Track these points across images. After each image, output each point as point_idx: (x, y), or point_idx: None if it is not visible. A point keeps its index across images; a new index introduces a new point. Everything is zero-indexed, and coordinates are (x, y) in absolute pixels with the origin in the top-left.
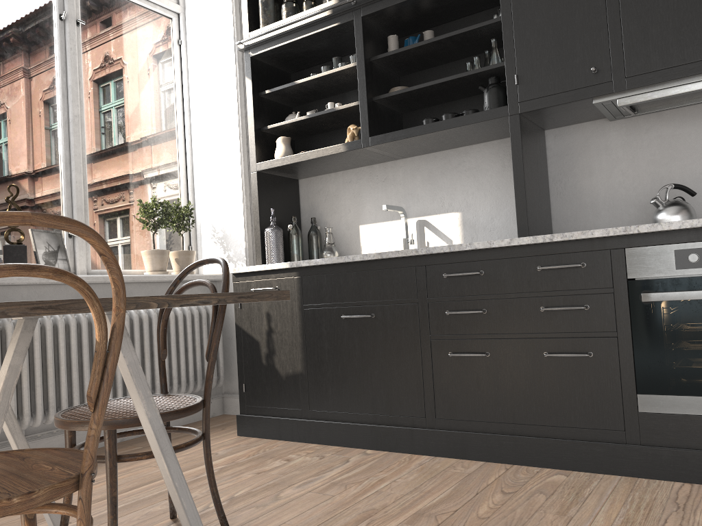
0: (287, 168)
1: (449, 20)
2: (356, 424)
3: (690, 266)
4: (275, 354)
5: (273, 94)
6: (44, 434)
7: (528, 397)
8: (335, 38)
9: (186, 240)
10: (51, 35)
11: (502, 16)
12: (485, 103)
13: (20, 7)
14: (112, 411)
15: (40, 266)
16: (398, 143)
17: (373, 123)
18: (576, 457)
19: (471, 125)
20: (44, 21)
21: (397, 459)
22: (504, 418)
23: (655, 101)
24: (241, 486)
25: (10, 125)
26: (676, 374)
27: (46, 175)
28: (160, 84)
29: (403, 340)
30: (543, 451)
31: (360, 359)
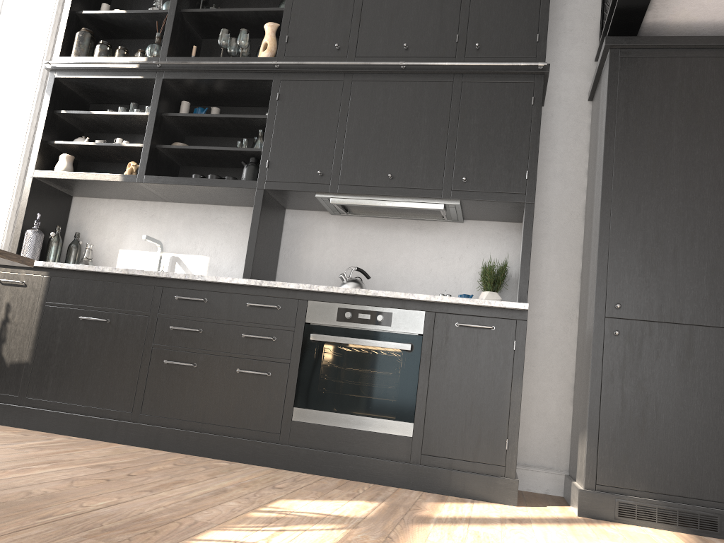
0: (64, 182)
1: (235, 105)
2: (68, 414)
3: (345, 320)
4: (5, 342)
5: (68, 115)
6: None
7: (217, 402)
8: (137, 87)
9: None
10: None
11: (268, 115)
12: (243, 175)
13: None
14: None
15: None
16: (168, 187)
17: (151, 165)
18: (241, 452)
19: (228, 188)
20: None
21: (98, 443)
22: (196, 418)
23: (360, 207)
24: None
25: None
26: (321, 395)
27: None
28: None
29: (129, 345)
30: (219, 445)
31: (87, 357)
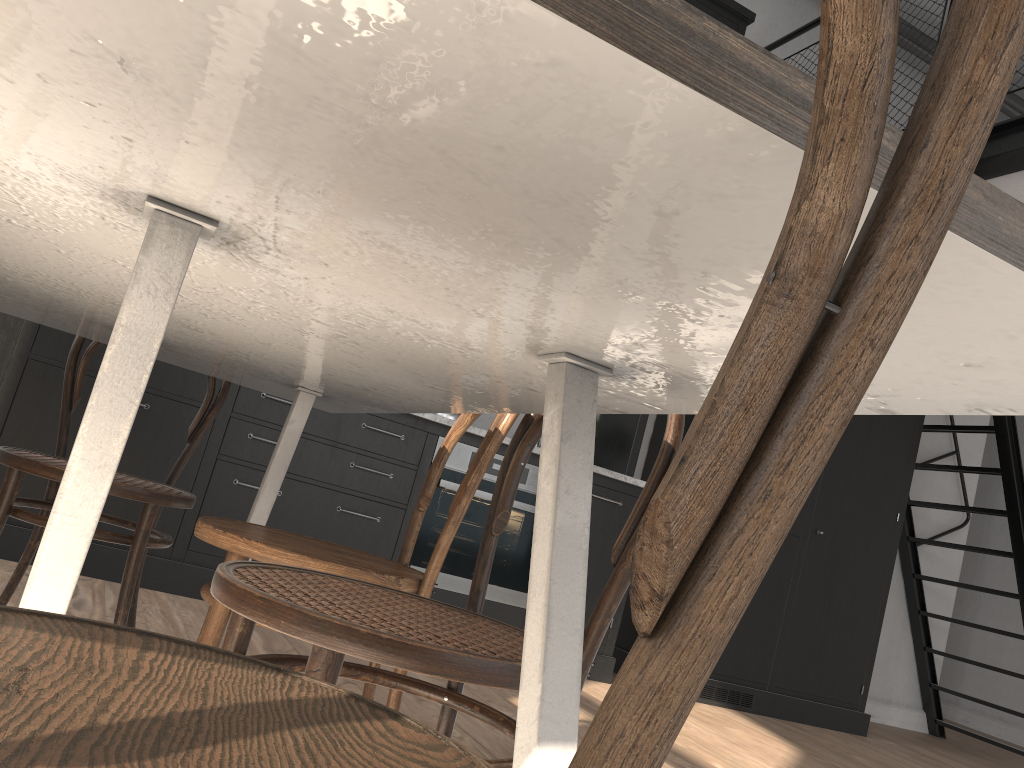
0: None
1: None
2: None
3: None
4: None
5: None
6: None
7: None
8: None
9: None
10: None
11: None
12: None
13: None
14: None
15: None
16: None
17: None
18: None
19: None
20: None
21: None
22: None
23: None
24: None
25: None
26: None
27: None
28: None
29: (179, 449)
30: None
31: None
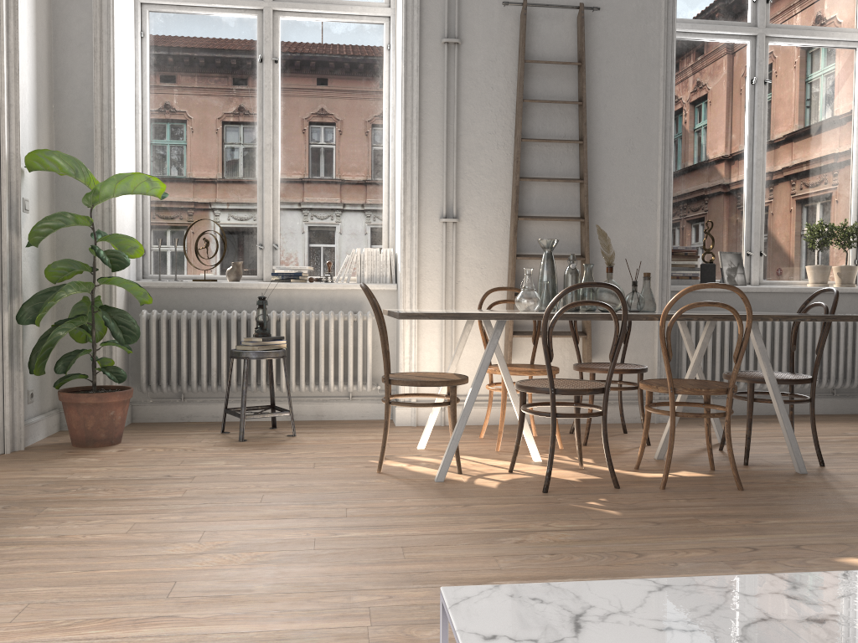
0: None
1: None
2: None
3: None
4: None
5: None
6: (719, 396)
7: None
8: None
9: (852, 254)
10: (743, 98)
11: None
12: None
13: (722, 83)
14: (754, 375)
15: (717, 302)
16: None
17: None
18: None
19: None
20: (739, 88)
21: None
22: None
23: None
24: (850, 450)
25: (709, 175)
26: None
27: (732, 209)
28: (837, 114)
29: None
30: None
31: None
